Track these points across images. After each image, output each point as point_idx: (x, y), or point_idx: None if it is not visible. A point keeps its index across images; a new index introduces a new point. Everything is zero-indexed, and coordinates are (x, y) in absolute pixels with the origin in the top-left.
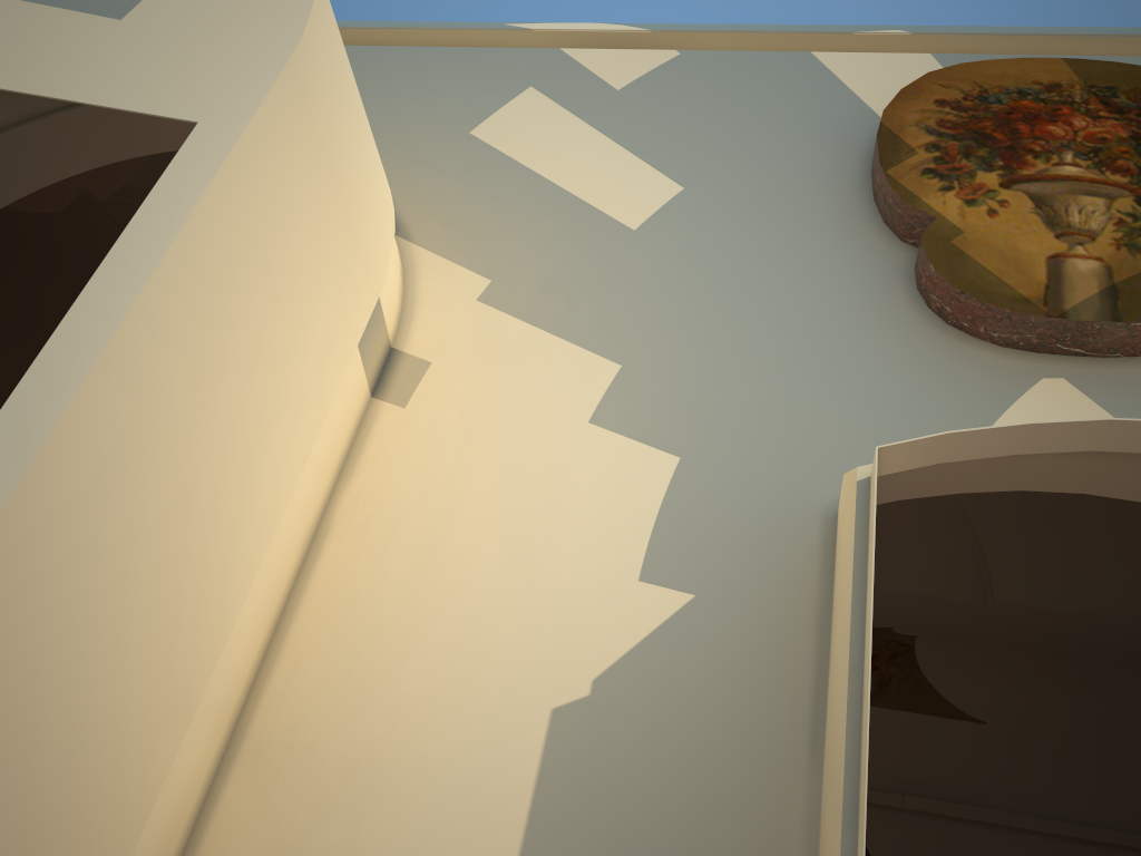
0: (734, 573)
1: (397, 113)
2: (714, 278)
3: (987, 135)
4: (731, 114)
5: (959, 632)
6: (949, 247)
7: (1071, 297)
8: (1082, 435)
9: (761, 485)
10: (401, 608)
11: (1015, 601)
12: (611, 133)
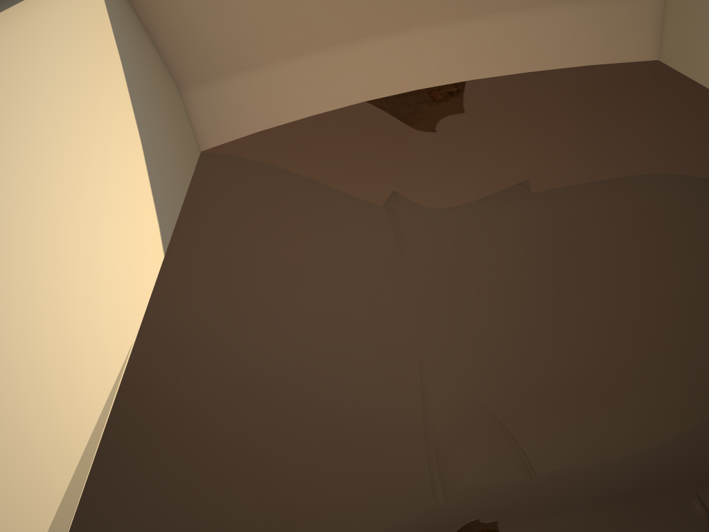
0: None
1: None
2: None
3: None
4: None
5: (524, 507)
6: None
7: None
8: None
9: None
10: None
11: (549, 469)
12: None
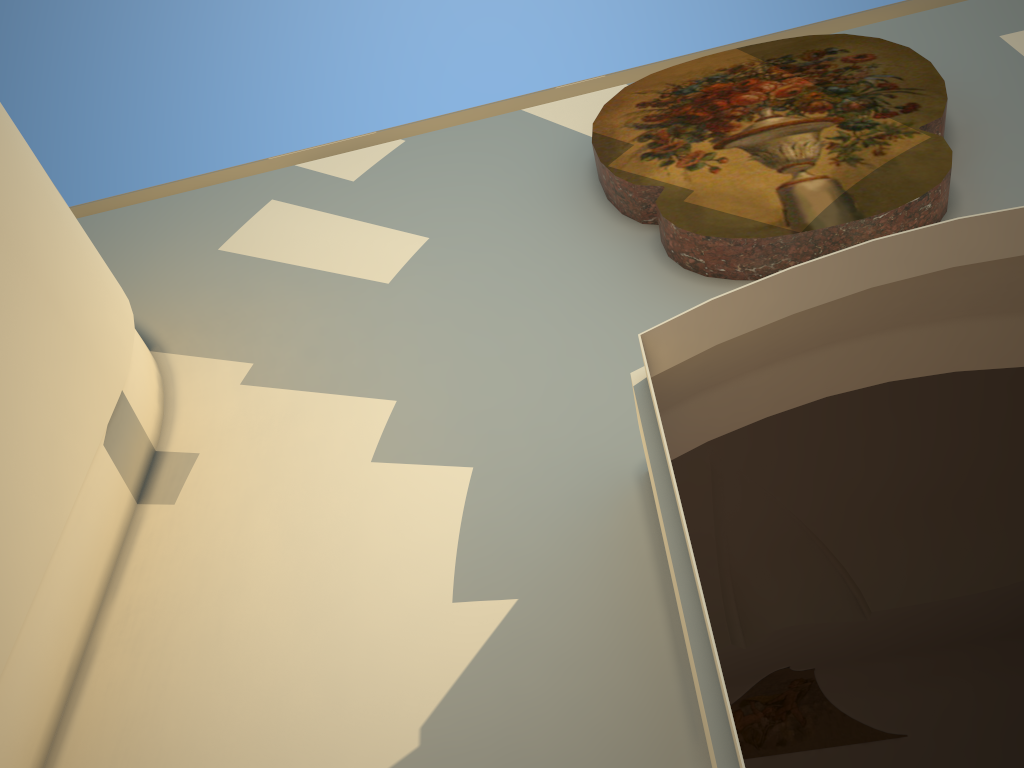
0: (555, 563)
1: (146, 252)
2: (474, 300)
3: (691, 116)
4: (461, 171)
5: (851, 652)
6: (684, 206)
7: (810, 212)
8: (852, 269)
9: (563, 468)
10: (187, 714)
11: (889, 605)
12: (352, 214)
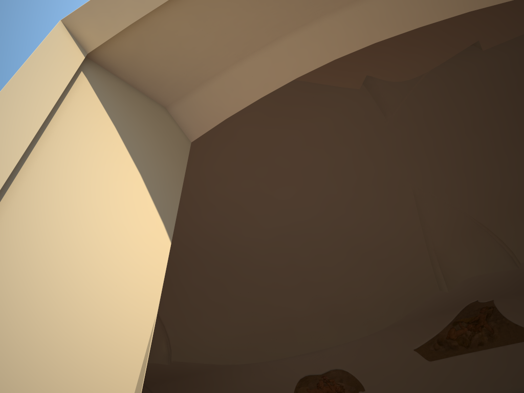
0: None
1: None
2: None
3: None
4: None
5: (514, 288)
6: None
7: None
8: None
9: None
10: None
11: None
12: None
